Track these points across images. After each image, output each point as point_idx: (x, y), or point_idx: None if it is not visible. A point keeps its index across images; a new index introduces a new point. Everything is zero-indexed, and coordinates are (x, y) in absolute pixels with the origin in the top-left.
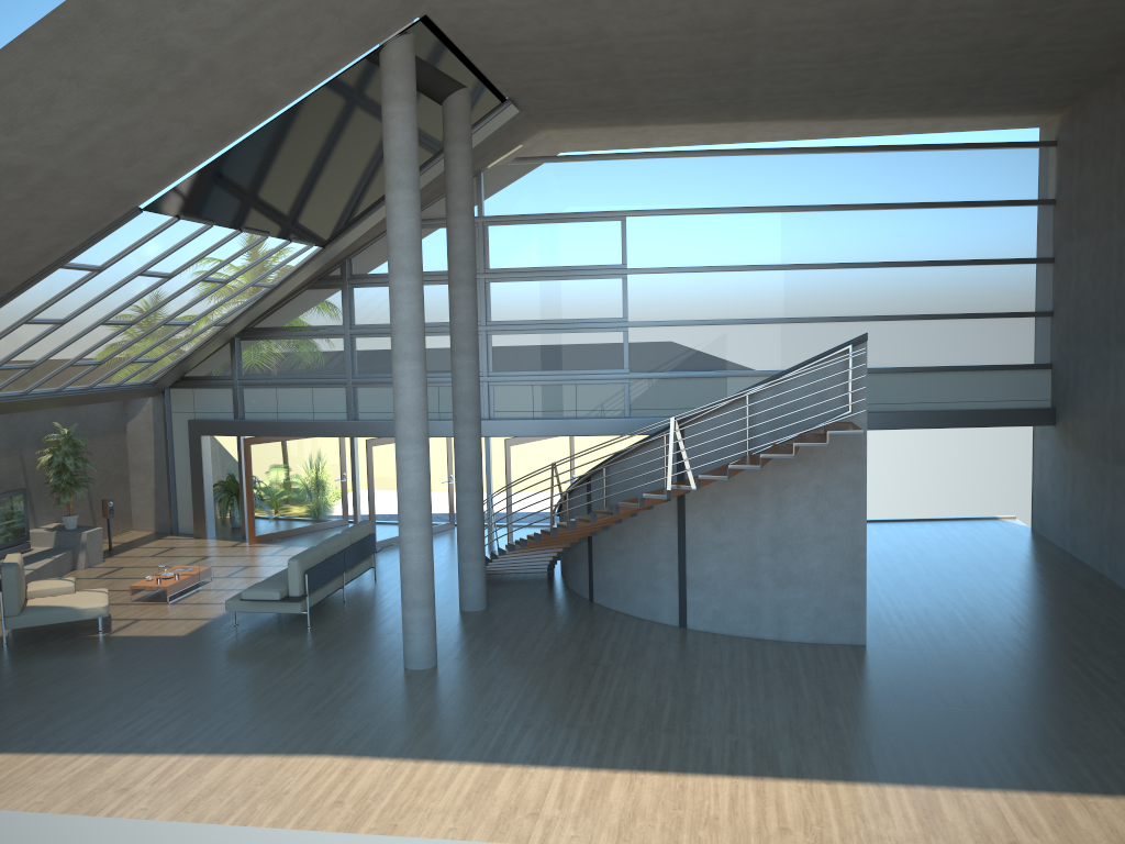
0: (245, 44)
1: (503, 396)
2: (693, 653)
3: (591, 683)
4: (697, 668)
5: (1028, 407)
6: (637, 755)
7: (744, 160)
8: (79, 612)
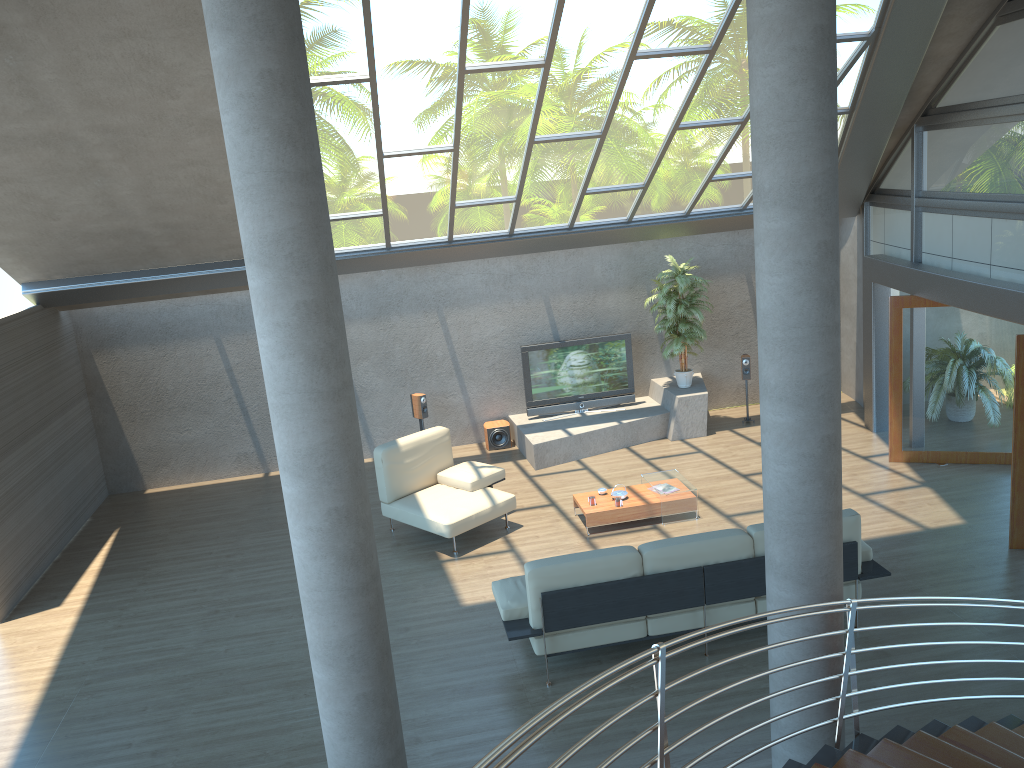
0: None
1: None
2: None
3: None
4: None
5: None
6: None
7: None
8: (427, 522)
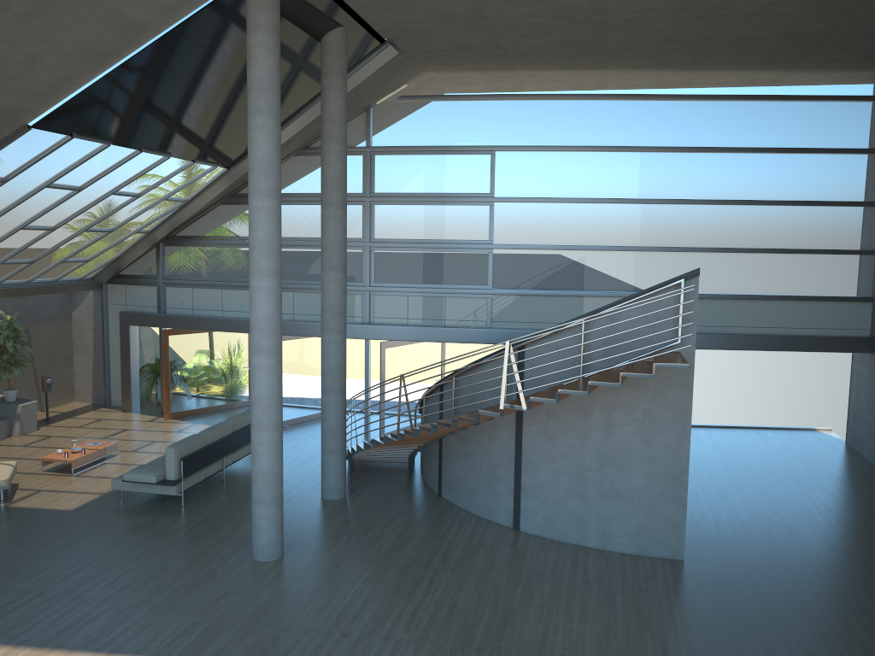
0: None
1: (382, 304)
2: (520, 559)
3: (418, 587)
4: (520, 577)
5: (849, 335)
6: None
7: (602, 105)
8: None
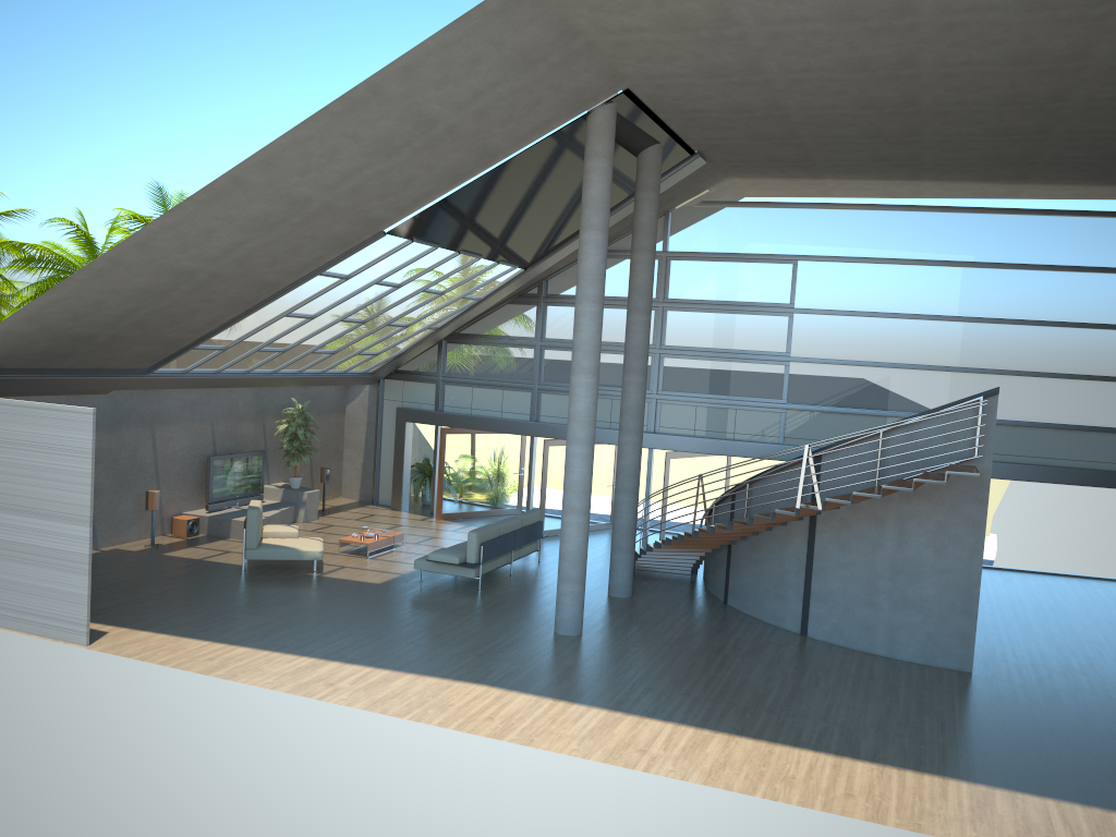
0: (481, 112)
1: (669, 413)
2: (807, 656)
3: (710, 666)
4: (807, 668)
5: None
6: (737, 724)
7: (916, 216)
8: (301, 553)
